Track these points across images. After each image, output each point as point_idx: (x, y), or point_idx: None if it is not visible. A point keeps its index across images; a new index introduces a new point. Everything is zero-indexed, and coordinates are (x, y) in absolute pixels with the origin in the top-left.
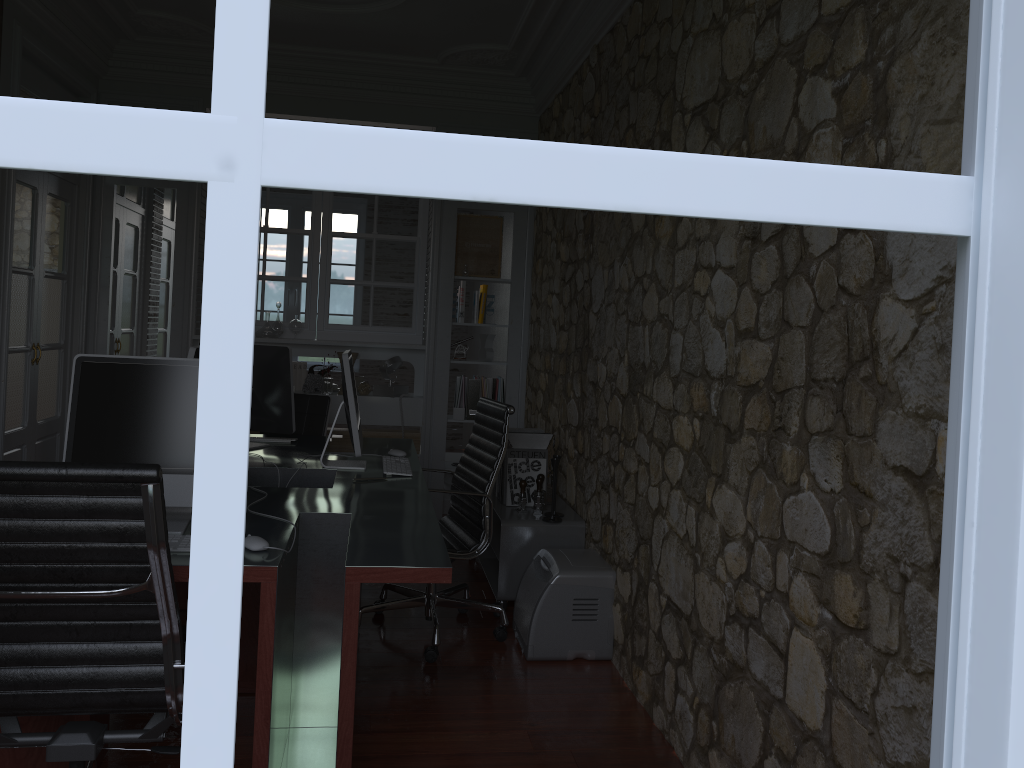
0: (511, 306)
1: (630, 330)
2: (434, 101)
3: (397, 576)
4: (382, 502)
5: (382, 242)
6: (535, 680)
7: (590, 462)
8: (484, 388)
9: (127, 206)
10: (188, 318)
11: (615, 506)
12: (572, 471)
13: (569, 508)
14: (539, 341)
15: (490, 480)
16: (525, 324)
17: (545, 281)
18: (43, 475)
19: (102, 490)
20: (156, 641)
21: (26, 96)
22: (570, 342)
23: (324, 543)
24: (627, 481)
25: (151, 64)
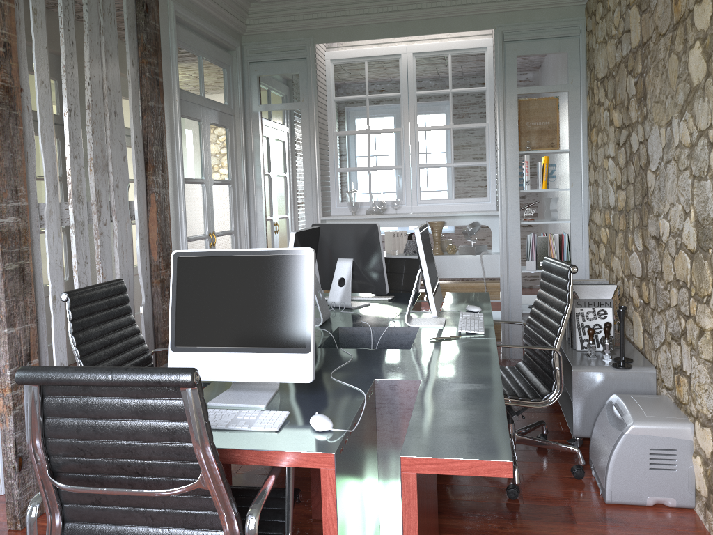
0: (570, 172)
1: (695, 185)
2: (491, 7)
3: (454, 468)
4: (452, 366)
5: (458, 131)
6: (615, 527)
7: (657, 313)
8: (551, 243)
9: (274, 127)
10: (316, 204)
11: (688, 360)
12: (638, 318)
13: (637, 352)
14: (598, 200)
15: (558, 335)
16: (584, 186)
17: (600, 147)
18: (93, 381)
19: (149, 393)
20: (220, 530)
21: (186, 54)
22: (628, 200)
23: (398, 407)
24: (702, 337)
25: (274, 18)
